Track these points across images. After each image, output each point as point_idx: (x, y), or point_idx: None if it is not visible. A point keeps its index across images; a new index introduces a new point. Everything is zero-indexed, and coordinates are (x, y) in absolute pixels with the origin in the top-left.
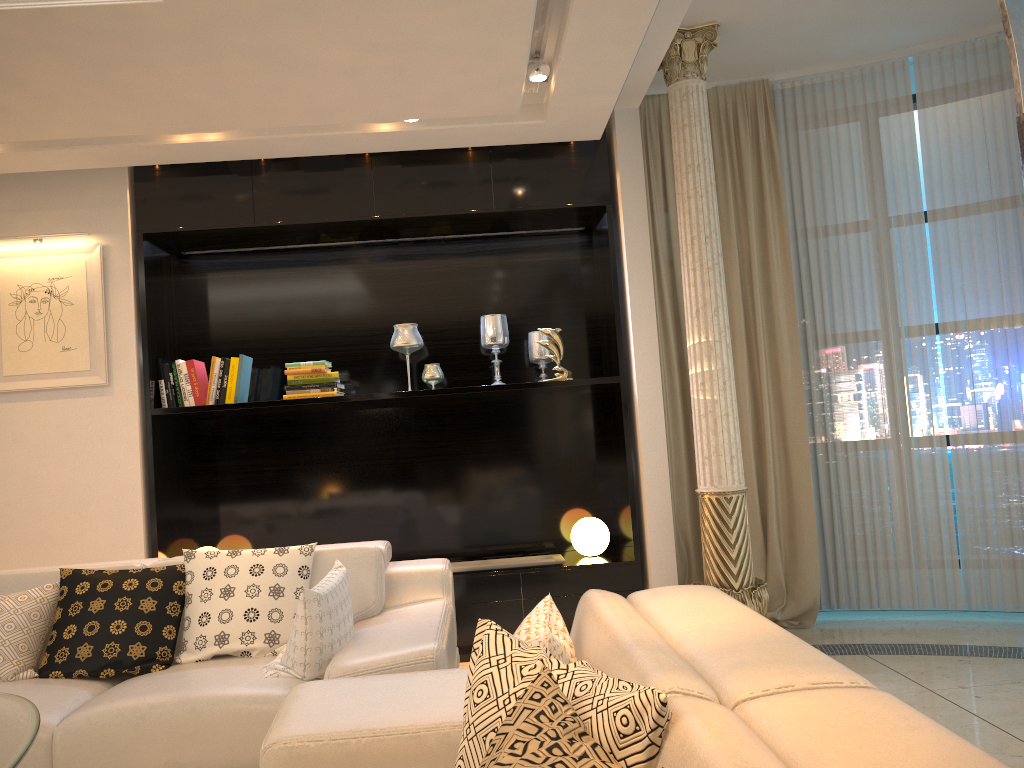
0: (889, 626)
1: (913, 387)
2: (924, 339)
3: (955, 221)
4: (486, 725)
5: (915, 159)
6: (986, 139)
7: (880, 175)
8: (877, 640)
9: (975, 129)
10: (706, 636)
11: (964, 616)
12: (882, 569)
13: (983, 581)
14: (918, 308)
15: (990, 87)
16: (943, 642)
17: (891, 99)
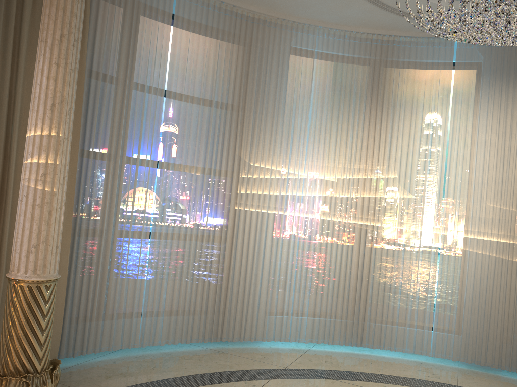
0: (101, 368)
1: (137, 199)
2: (150, 169)
3: (179, 100)
4: None
5: (167, 52)
6: (204, 59)
7: (144, 52)
8: (110, 385)
9: (200, 50)
10: None
11: (134, 351)
12: (94, 325)
13: (152, 328)
14: (150, 148)
15: (211, 30)
16: (152, 378)
17: (161, 6)
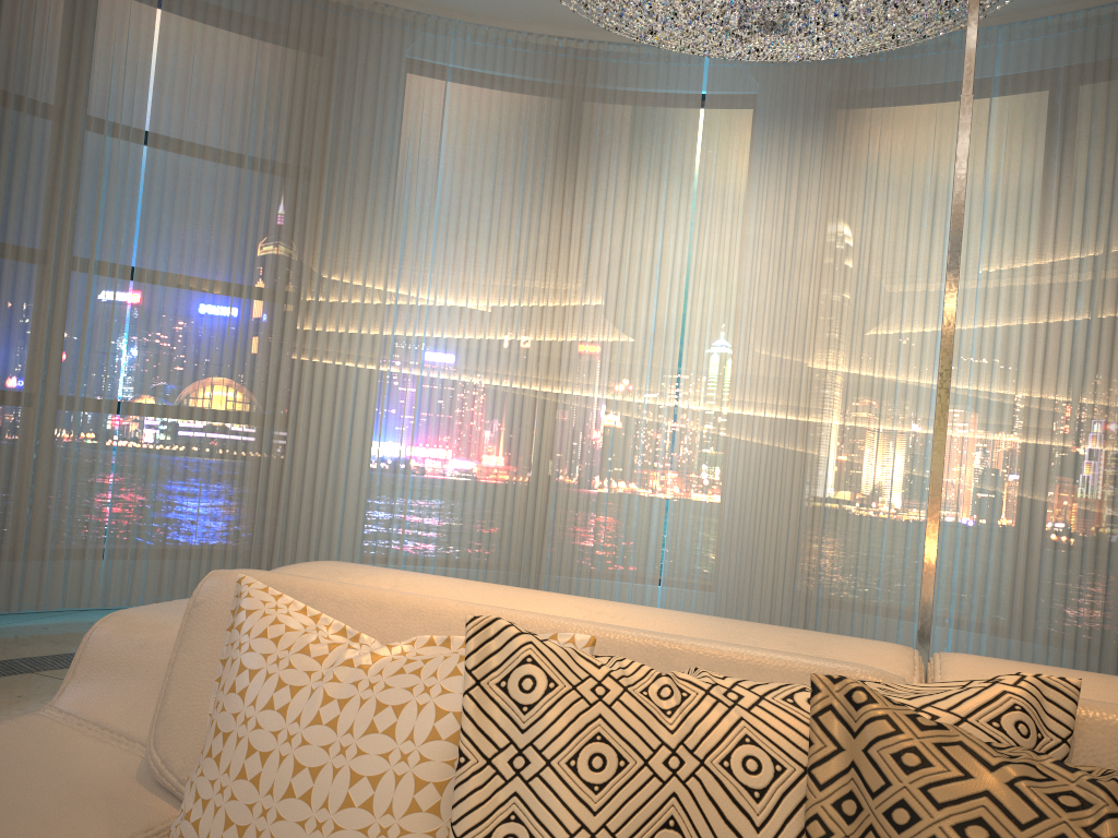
0: (17, 635)
1: (92, 333)
2: (117, 278)
3: (177, 152)
4: (645, 821)
5: (149, 60)
6: (227, 76)
7: (103, 58)
8: (24, 653)
9: (219, 59)
10: (636, 621)
11: (92, 616)
12: (7, 561)
13: (127, 573)
14: (117, 239)
15: (242, 22)
16: None
17: None
